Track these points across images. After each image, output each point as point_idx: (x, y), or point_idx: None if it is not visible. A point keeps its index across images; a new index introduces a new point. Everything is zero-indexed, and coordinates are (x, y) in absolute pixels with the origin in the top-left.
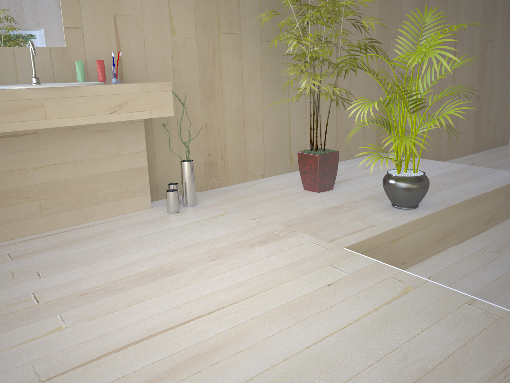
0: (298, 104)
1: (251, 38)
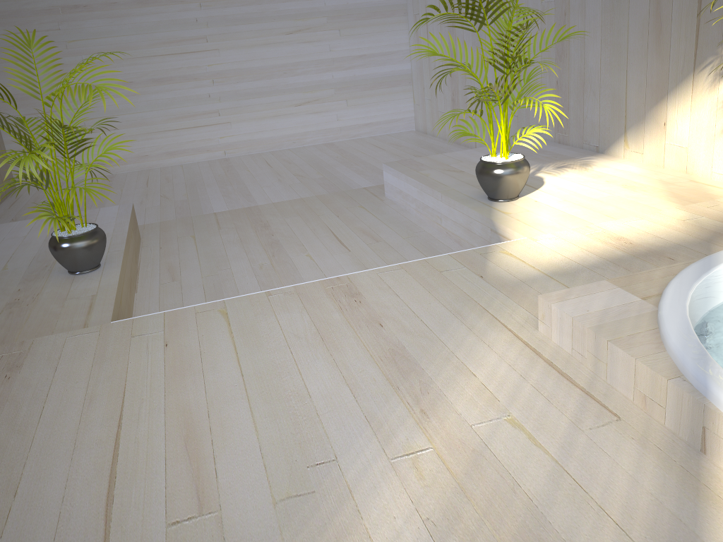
0: None
1: None
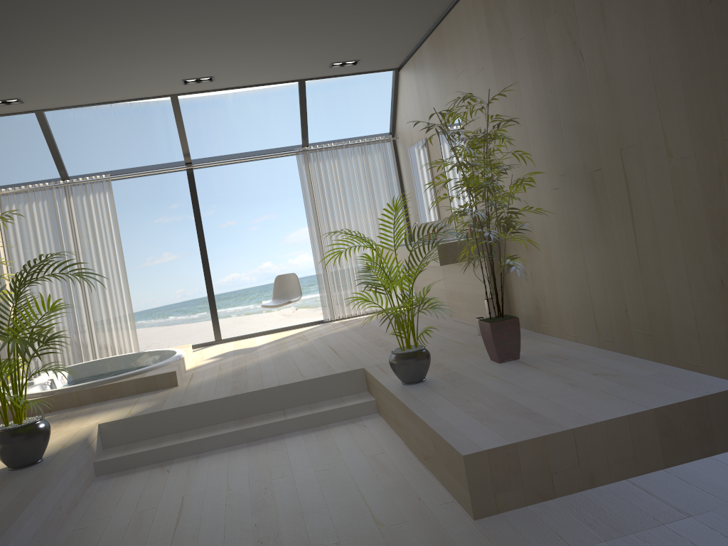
0: (593, 262)
1: (545, 188)
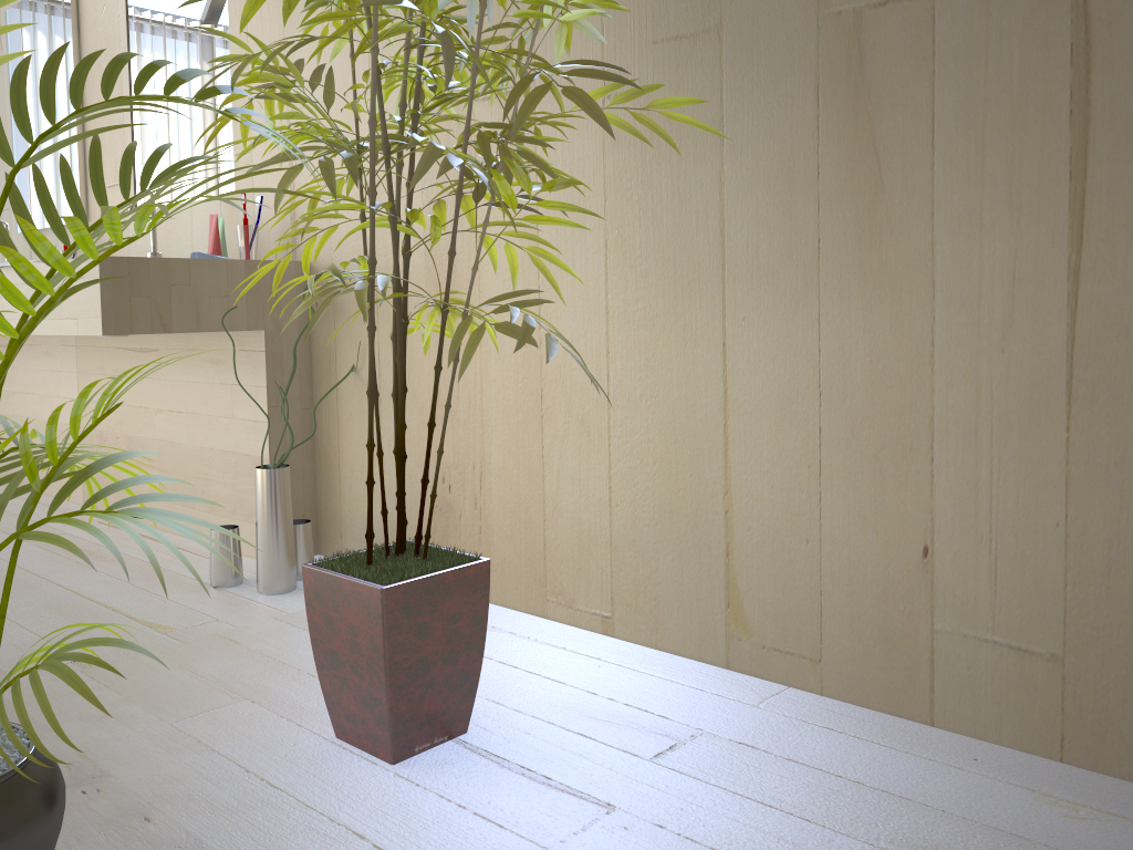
0: (777, 361)
1: None
